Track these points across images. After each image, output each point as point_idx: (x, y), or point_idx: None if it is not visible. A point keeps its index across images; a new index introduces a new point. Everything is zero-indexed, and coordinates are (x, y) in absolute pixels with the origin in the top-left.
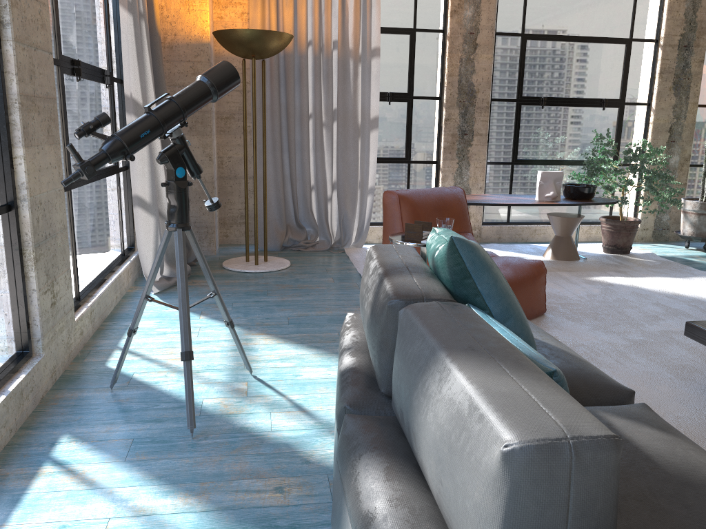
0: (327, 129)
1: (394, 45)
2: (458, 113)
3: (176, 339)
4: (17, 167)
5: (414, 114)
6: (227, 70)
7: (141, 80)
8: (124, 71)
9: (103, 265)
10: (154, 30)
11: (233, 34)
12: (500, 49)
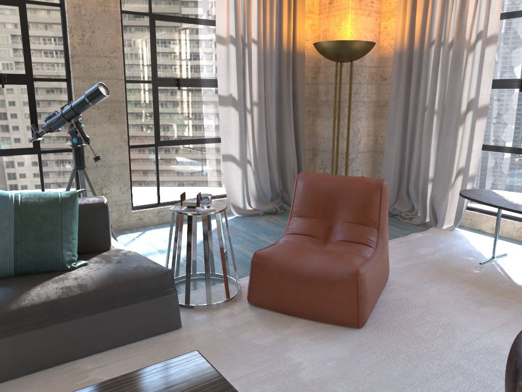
0: (437, 117)
1: None
2: None
3: (165, 237)
4: None
5: None
6: (94, 87)
7: (238, 85)
8: (219, 81)
9: (208, 192)
10: (281, 50)
11: (315, 47)
12: None
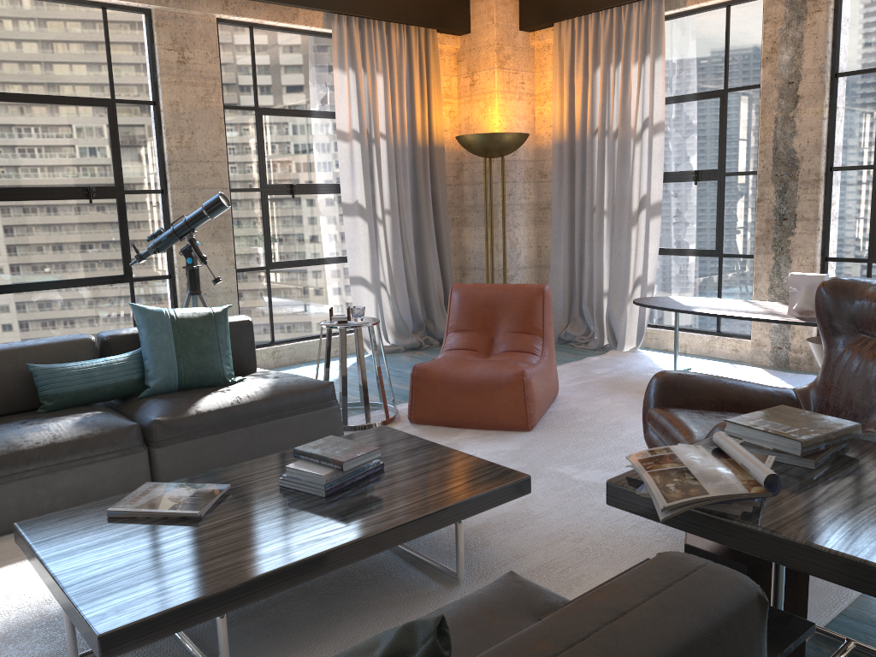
0: (607, 218)
1: (702, 112)
2: (774, 191)
3: None
4: (174, 255)
5: (726, 195)
6: (214, 199)
7: (365, 190)
8: (342, 186)
9: None
10: (415, 145)
11: (458, 141)
12: (845, 95)
